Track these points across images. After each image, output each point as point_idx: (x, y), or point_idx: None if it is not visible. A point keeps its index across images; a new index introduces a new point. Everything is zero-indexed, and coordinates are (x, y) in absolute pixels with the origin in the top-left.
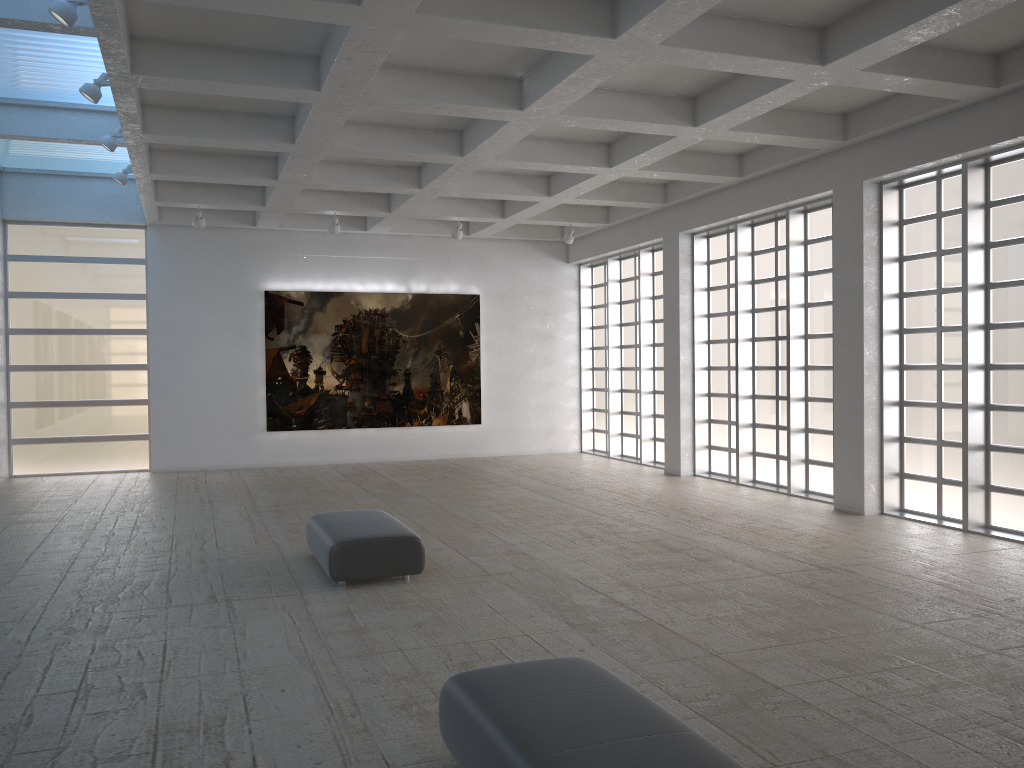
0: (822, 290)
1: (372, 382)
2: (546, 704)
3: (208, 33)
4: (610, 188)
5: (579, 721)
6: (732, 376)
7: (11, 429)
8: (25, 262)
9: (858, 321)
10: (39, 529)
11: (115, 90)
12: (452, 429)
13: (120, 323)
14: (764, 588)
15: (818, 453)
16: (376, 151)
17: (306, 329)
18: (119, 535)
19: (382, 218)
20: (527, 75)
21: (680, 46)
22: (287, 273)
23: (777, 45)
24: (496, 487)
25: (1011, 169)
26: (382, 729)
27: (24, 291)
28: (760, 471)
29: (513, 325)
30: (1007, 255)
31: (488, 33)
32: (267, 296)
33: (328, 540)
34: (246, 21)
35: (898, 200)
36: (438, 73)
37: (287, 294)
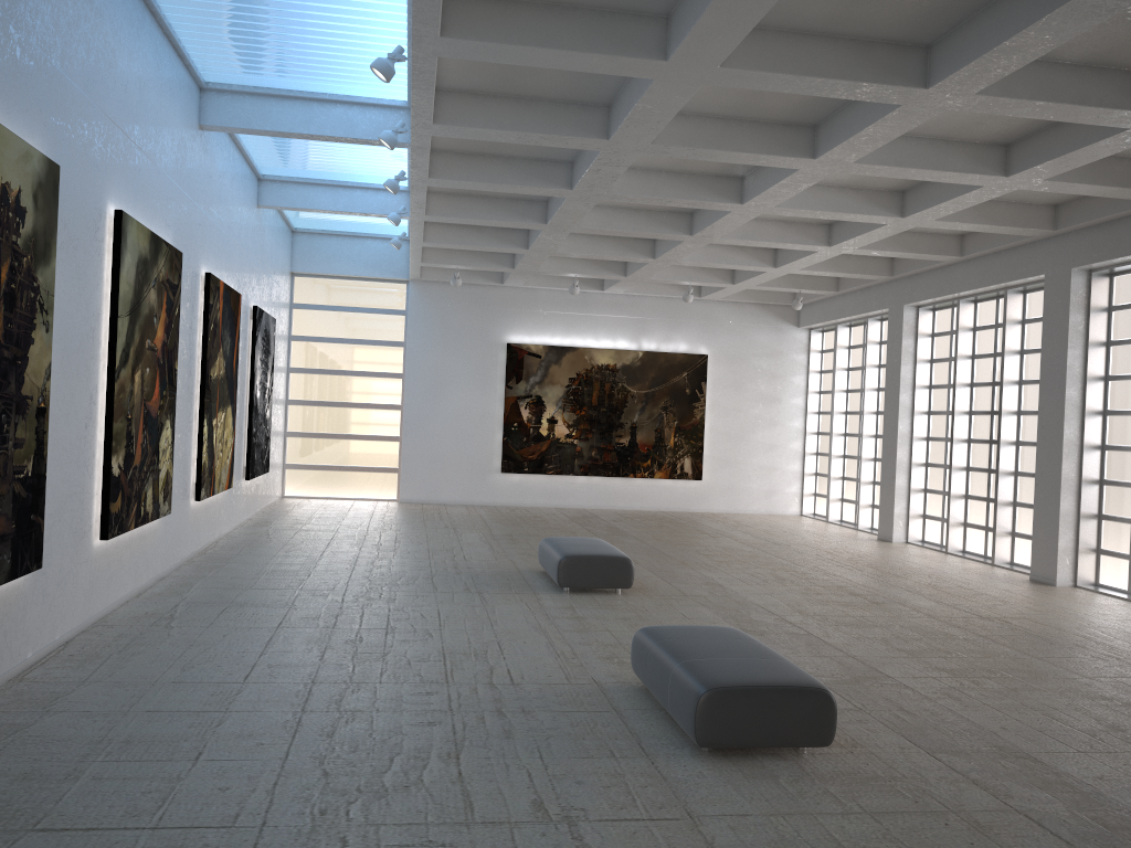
0: (1036, 368)
1: (600, 433)
2: (699, 641)
3: (488, 147)
4: (836, 260)
5: (717, 649)
6: (949, 447)
7: (286, 455)
8: (306, 310)
9: (1060, 401)
10: (322, 536)
11: (413, 188)
12: (673, 483)
13: (380, 367)
14: (919, 624)
15: (1024, 526)
16: (615, 230)
17: (542, 380)
18: (386, 545)
19: (618, 280)
20: (747, 174)
21: (872, 163)
22: (528, 327)
23: (963, 160)
24: (708, 537)
25: None
26: (592, 666)
27: (304, 335)
28: (970, 542)
29: (739, 386)
30: None
31: (709, 155)
32: (509, 348)
33: (557, 554)
34: None
35: (1108, 287)
36: (671, 173)
37: (527, 347)
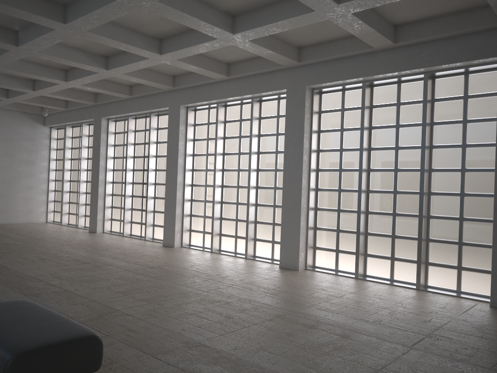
0: (163, 150)
1: None
2: (1, 316)
3: None
4: (67, 91)
5: (16, 320)
6: (123, 186)
7: None
8: None
9: (176, 164)
10: None
11: None
12: None
13: None
14: (123, 275)
15: (158, 221)
16: None
17: None
18: None
19: None
20: (21, 30)
21: (97, 34)
22: None
23: (141, 42)
24: None
25: (234, 109)
26: None
27: None
28: (134, 230)
29: (11, 155)
30: (231, 142)
31: None
32: None
33: None
34: None
35: (194, 115)
36: None
37: None
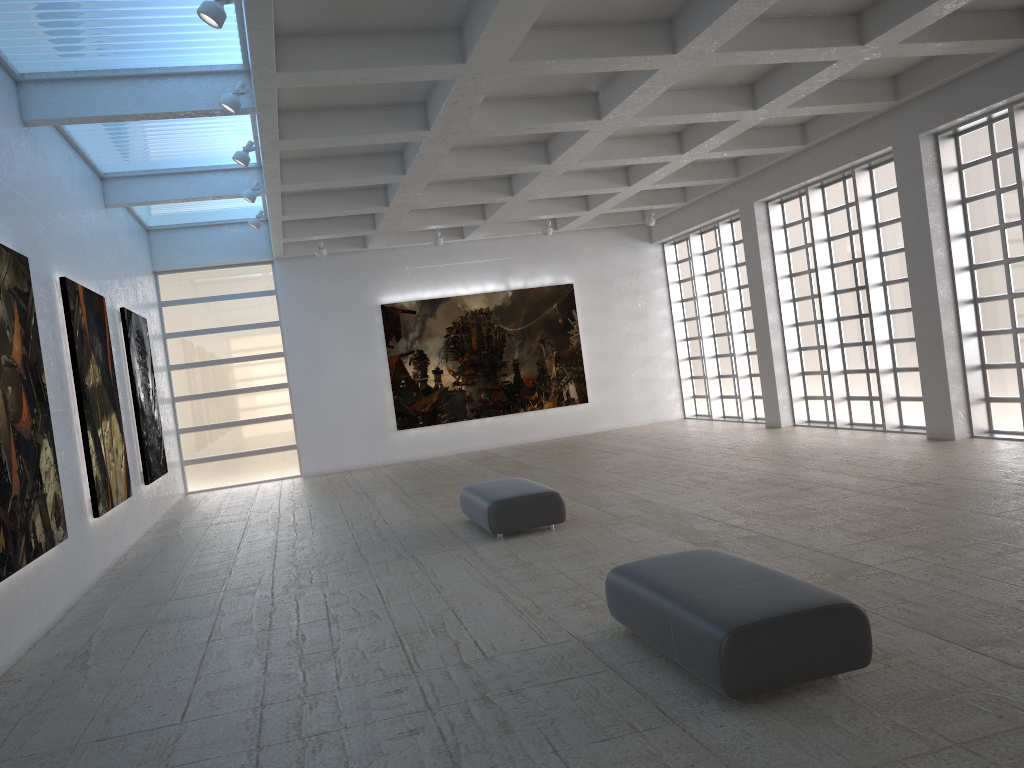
0: (894, 239)
1: (485, 375)
2: (686, 573)
3: (337, 98)
4: (684, 170)
5: (711, 579)
6: (819, 329)
7: (182, 452)
8: (176, 306)
9: (929, 263)
10: (234, 527)
11: (264, 155)
12: (562, 410)
13: (260, 349)
14: (859, 503)
15: (908, 390)
16: (474, 170)
17: (421, 334)
18: (302, 524)
19: (478, 226)
20: (601, 89)
21: (732, 50)
22: (398, 286)
23: (818, 35)
24: (611, 455)
25: None
26: (562, 618)
27: (178, 331)
28: (856, 414)
29: (607, 308)
30: None
31: (569, 67)
32: (383, 309)
33: (484, 502)
34: (368, 85)
35: (954, 147)
36: (525, 99)
37: (400, 305)
